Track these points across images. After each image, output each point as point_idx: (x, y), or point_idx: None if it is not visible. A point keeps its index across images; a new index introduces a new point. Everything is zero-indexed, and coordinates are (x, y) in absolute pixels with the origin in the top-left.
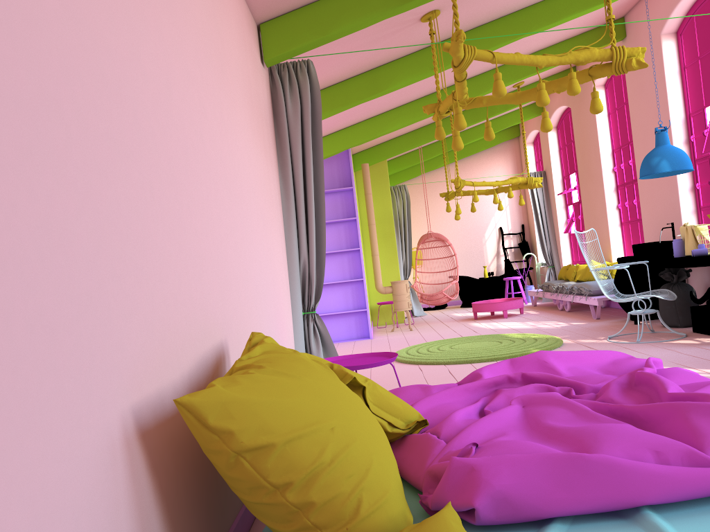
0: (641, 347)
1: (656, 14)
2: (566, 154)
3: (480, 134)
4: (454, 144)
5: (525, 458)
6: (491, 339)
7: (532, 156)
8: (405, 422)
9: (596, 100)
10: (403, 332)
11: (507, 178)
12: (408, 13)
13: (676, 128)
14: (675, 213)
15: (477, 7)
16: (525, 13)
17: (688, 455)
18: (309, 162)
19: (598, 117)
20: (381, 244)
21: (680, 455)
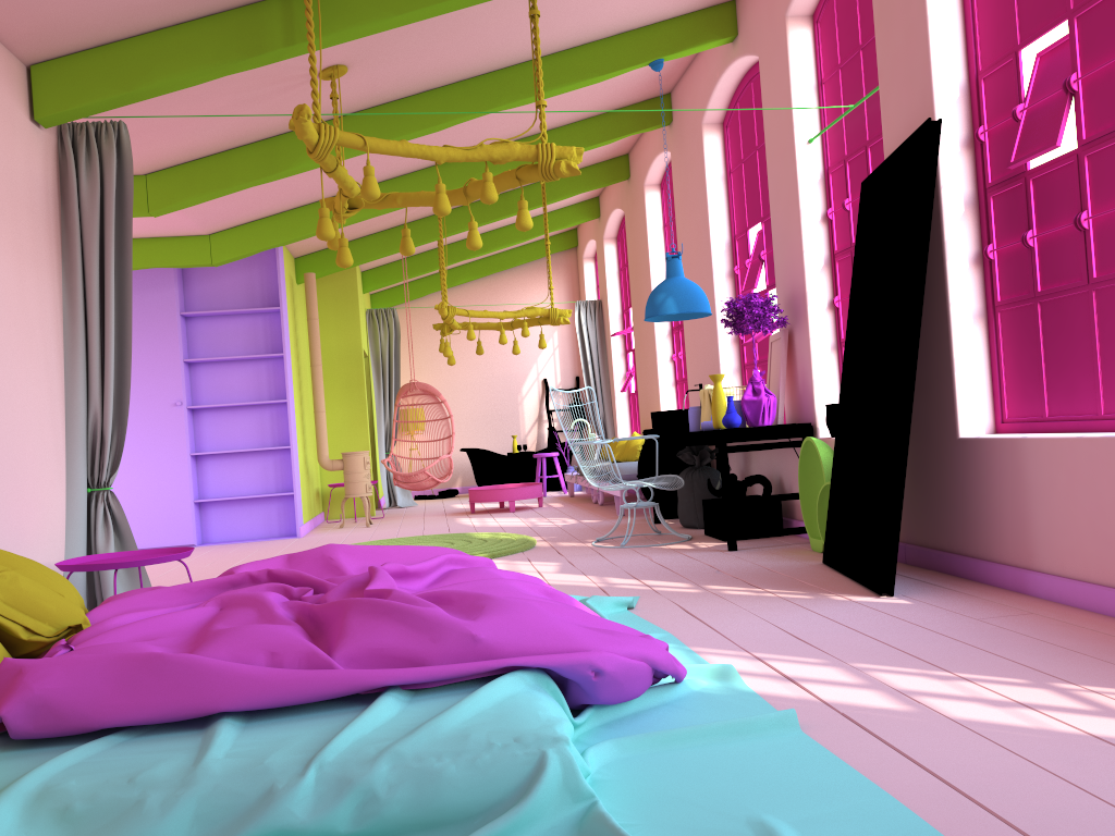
0: (618, 553)
1: (698, 95)
2: (626, 277)
3: (507, 239)
4: (338, 258)
5: (92, 659)
6: (446, 540)
7: (592, 278)
8: (58, 629)
9: (523, 212)
10: (355, 528)
11: (558, 307)
12: (293, 66)
13: (718, 254)
14: (715, 370)
15: (410, 66)
16: (494, 79)
17: (309, 657)
18: (109, 270)
19: (650, 229)
20: (342, 395)
21: (299, 657)
